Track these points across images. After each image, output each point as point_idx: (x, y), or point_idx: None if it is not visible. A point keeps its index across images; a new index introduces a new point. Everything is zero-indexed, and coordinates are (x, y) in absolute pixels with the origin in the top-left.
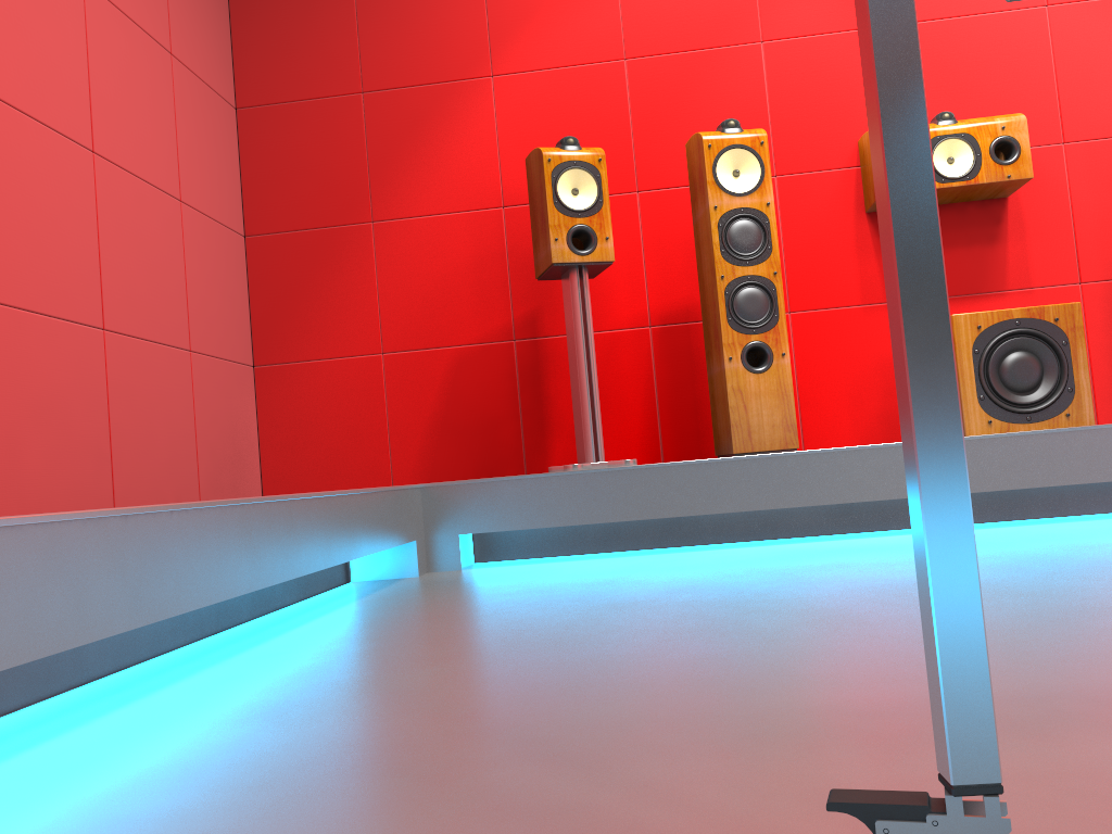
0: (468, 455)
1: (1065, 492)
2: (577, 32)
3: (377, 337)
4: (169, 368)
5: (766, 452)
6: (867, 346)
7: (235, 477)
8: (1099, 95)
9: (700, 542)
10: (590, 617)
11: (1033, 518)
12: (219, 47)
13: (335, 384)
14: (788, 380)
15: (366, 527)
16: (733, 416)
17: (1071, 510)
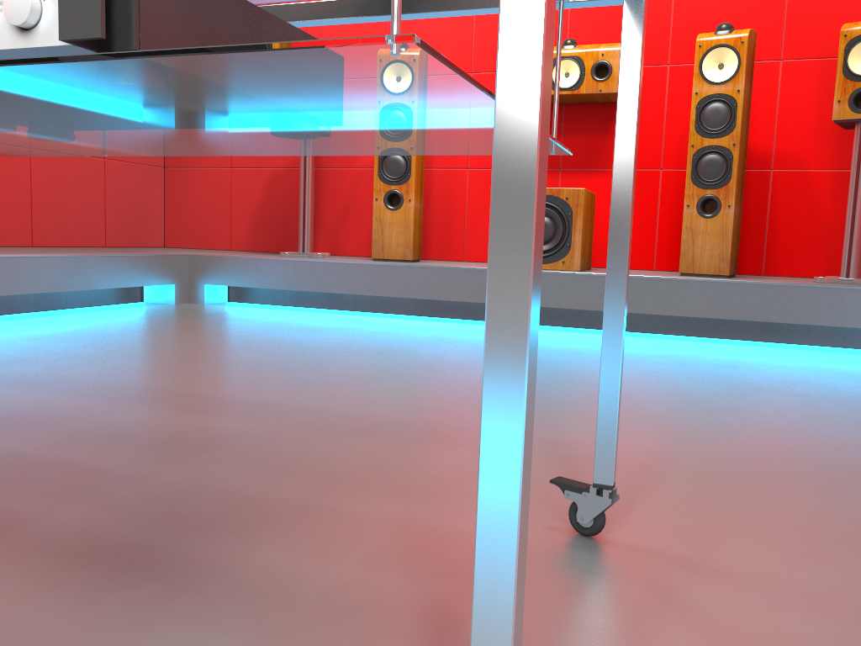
0: (272, 237)
1: (557, 311)
2: None
3: (229, 157)
4: (85, 169)
5: (392, 260)
6: None
7: (139, 233)
8: (701, 29)
9: (345, 308)
10: (119, 333)
11: None
12: None
13: (205, 184)
14: (411, 217)
15: (107, 274)
16: (374, 235)
17: (558, 323)
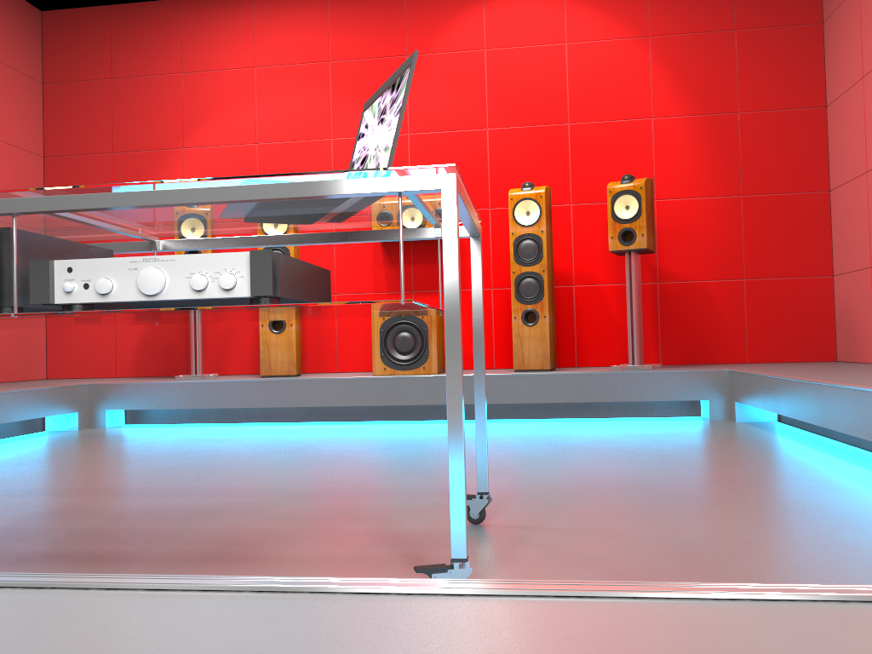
0: (158, 362)
1: (422, 407)
2: (231, 125)
3: None
4: None
5: (278, 376)
6: None
7: (24, 368)
8: (511, 182)
9: (239, 421)
10: (59, 456)
11: (405, 420)
12: (32, 123)
13: None
14: (293, 338)
15: (22, 407)
16: (262, 356)
17: (424, 417)
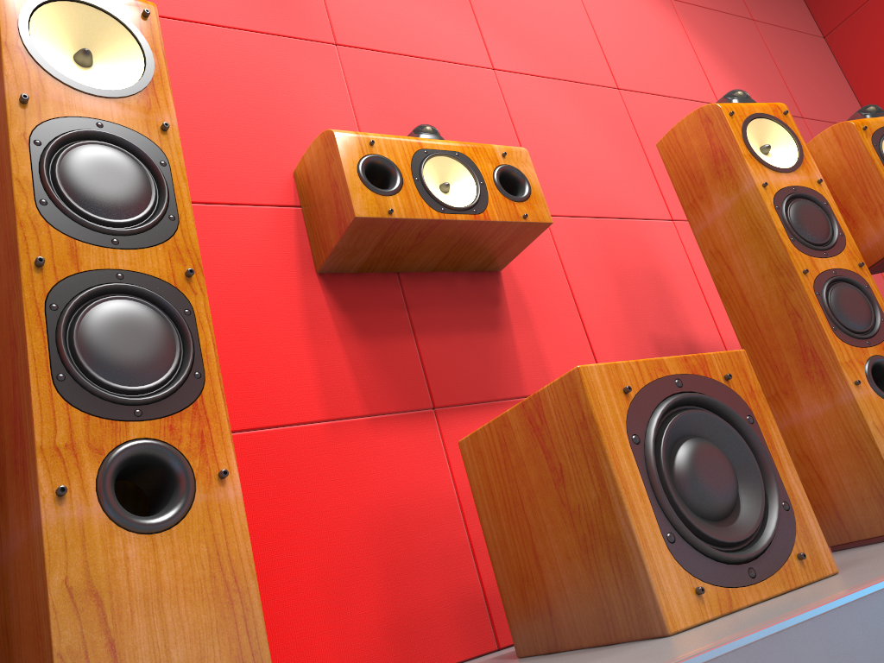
0: None
1: None
2: None
3: None
4: None
5: None
6: (345, 493)
7: None
8: (566, 170)
9: None
10: None
11: None
12: None
13: None
14: (243, 546)
15: None
16: None
17: None
